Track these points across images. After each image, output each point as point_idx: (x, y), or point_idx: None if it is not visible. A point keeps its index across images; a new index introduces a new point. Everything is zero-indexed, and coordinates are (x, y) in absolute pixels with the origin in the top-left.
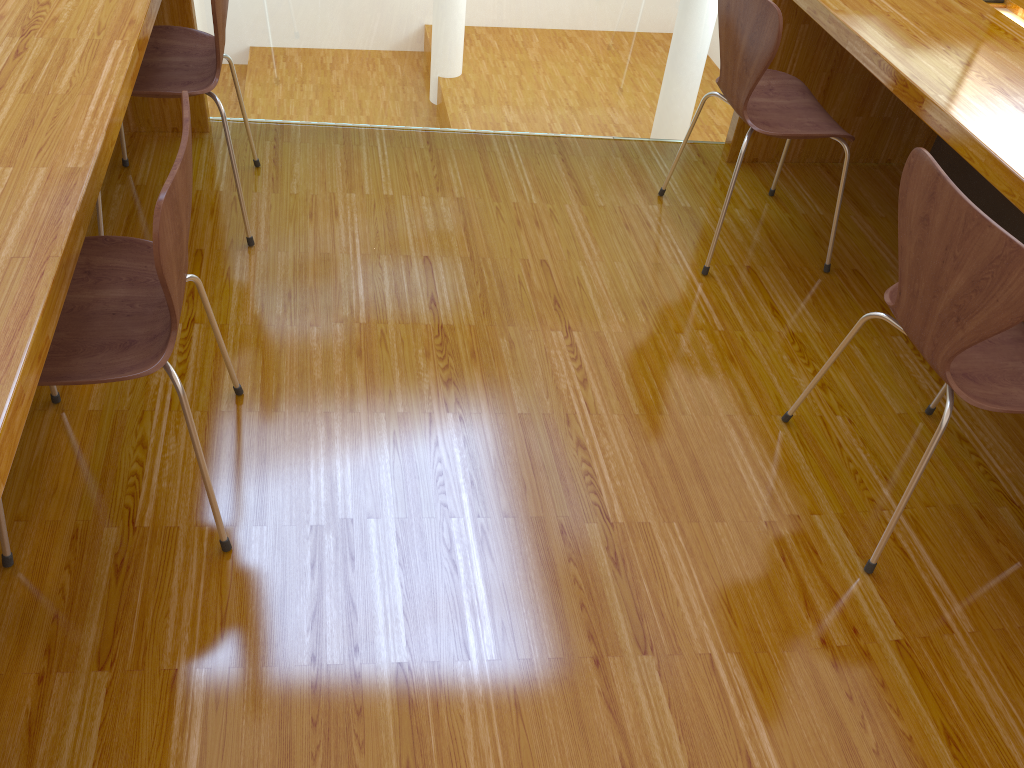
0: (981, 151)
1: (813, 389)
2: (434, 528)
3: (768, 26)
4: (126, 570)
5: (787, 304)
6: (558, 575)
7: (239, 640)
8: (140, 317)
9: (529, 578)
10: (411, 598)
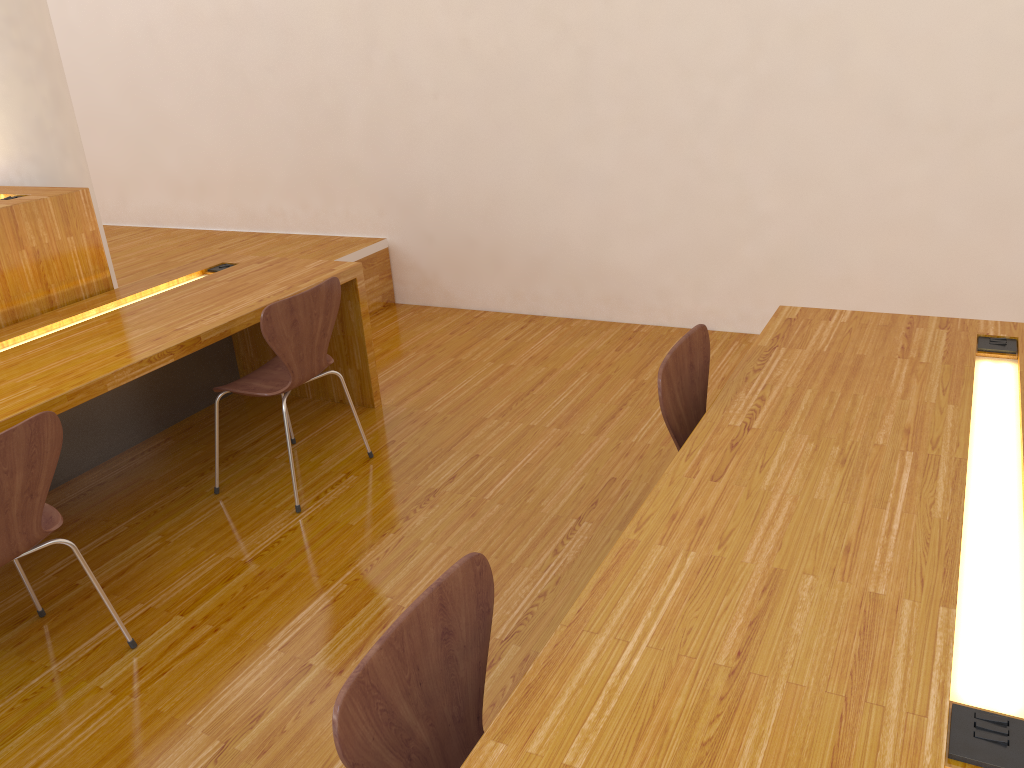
0: None
1: None
2: None
3: None
4: None
5: None
6: (303, 725)
7: None
8: None
9: (322, 731)
10: None
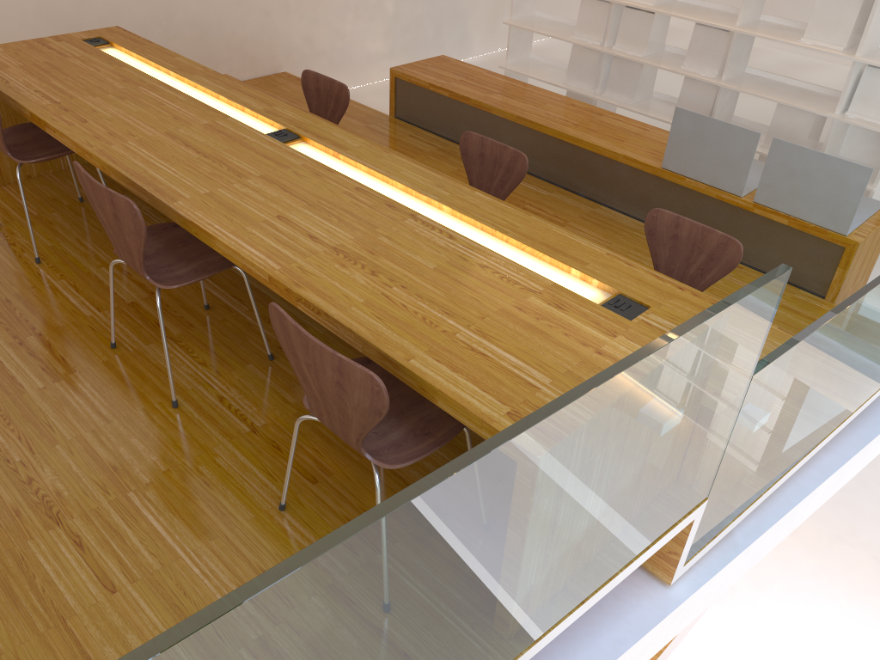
0: None
1: None
2: (0, 397)
3: None
4: (154, 325)
5: None
6: None
7: (80, 327)
8: (155, 267)
9: None
10: (0, 368)
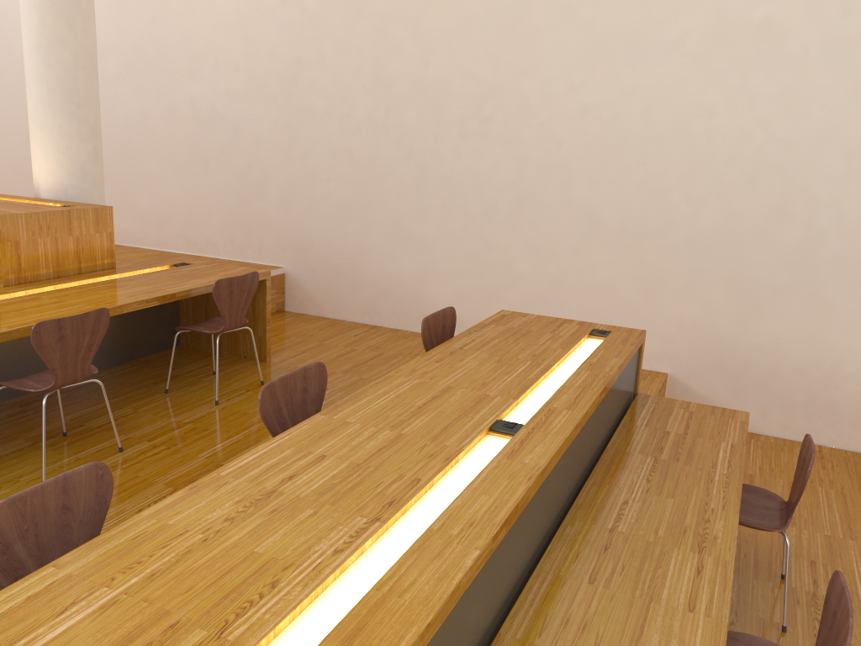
0: None
1: (3, 489)
2: None
3: None
4: None
5: None
6: None
7: None
8: None
9: None
10: None
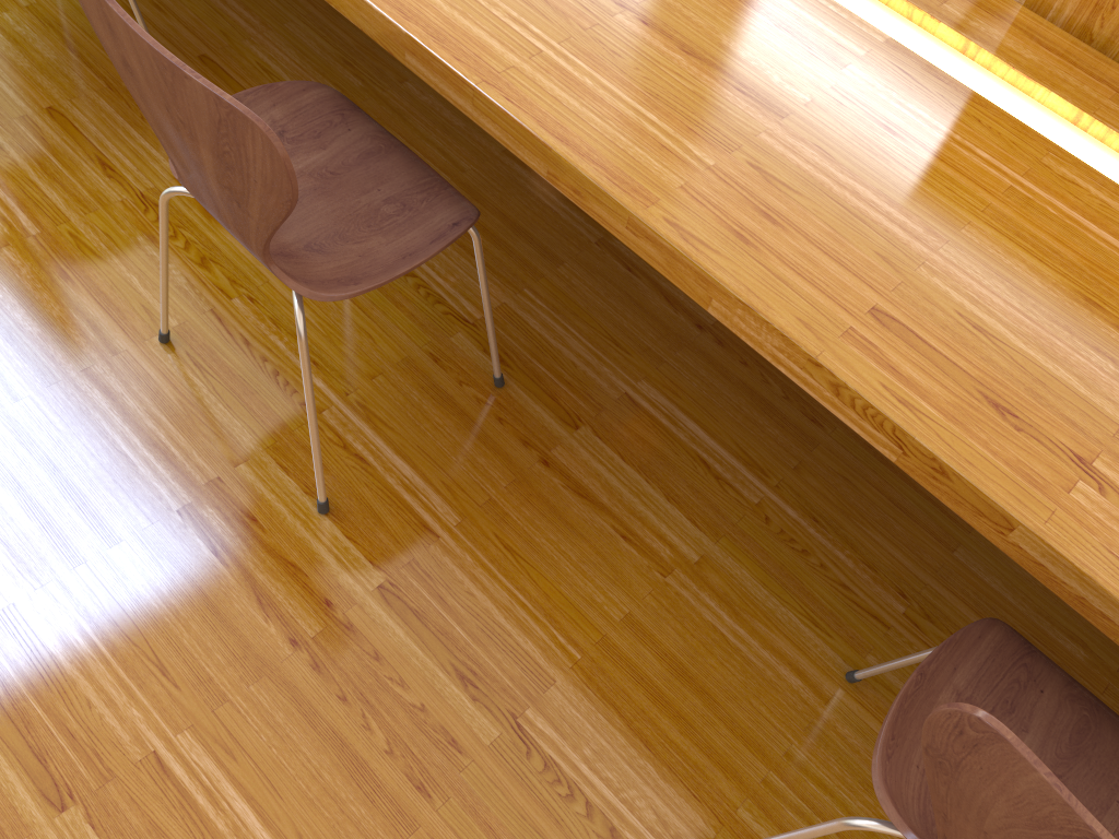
0: None
1: (192, 272)
2: None
3: None
4: None
5: (123, 150)
6: None
7: None
8: None
9: None
10: None
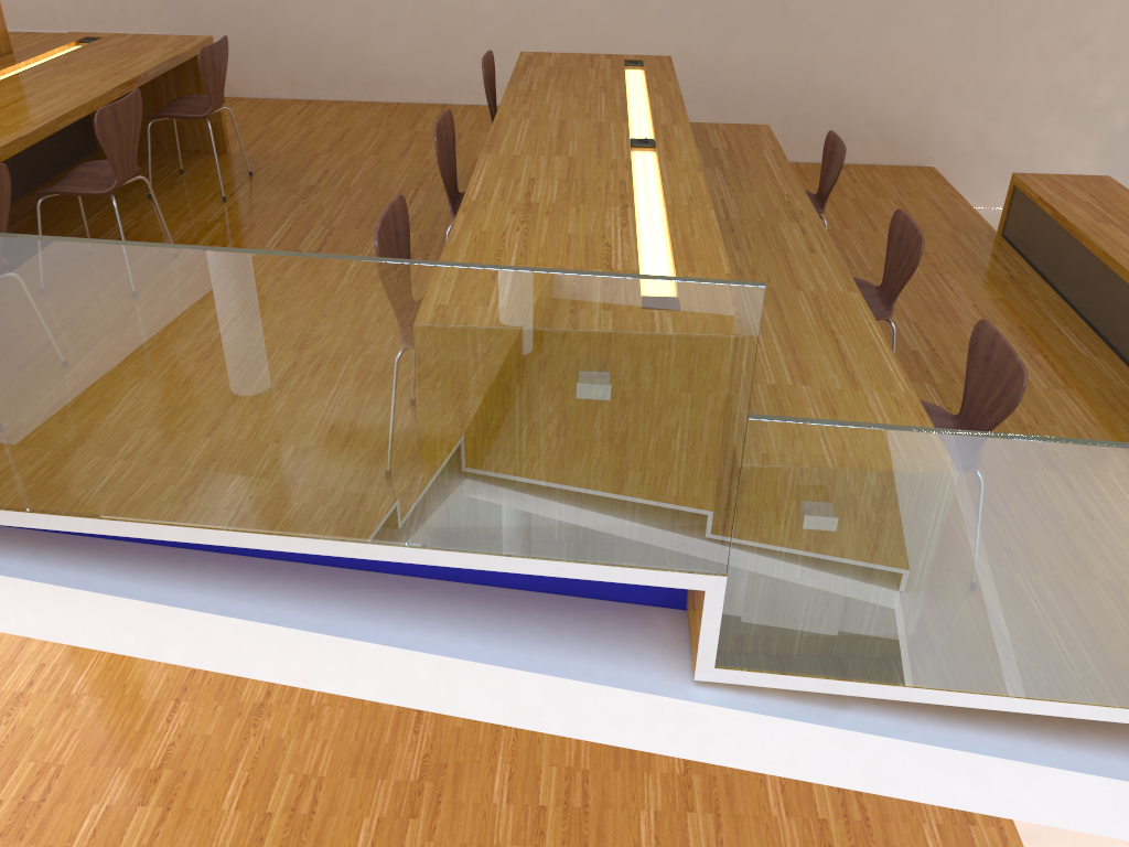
0: (1, 150)
1: None
2: None
3: (5, 179)
4: None
5: None
6: None
7: None
8: None
9: None
10: None
